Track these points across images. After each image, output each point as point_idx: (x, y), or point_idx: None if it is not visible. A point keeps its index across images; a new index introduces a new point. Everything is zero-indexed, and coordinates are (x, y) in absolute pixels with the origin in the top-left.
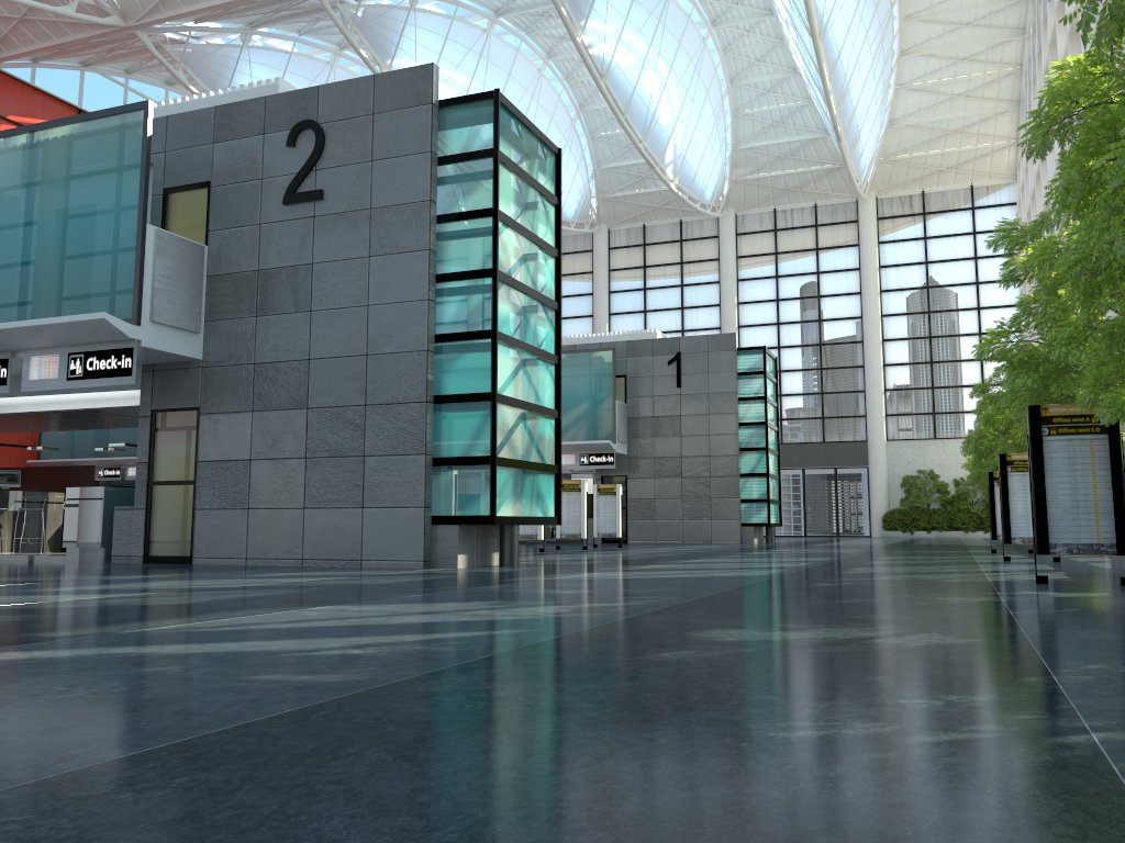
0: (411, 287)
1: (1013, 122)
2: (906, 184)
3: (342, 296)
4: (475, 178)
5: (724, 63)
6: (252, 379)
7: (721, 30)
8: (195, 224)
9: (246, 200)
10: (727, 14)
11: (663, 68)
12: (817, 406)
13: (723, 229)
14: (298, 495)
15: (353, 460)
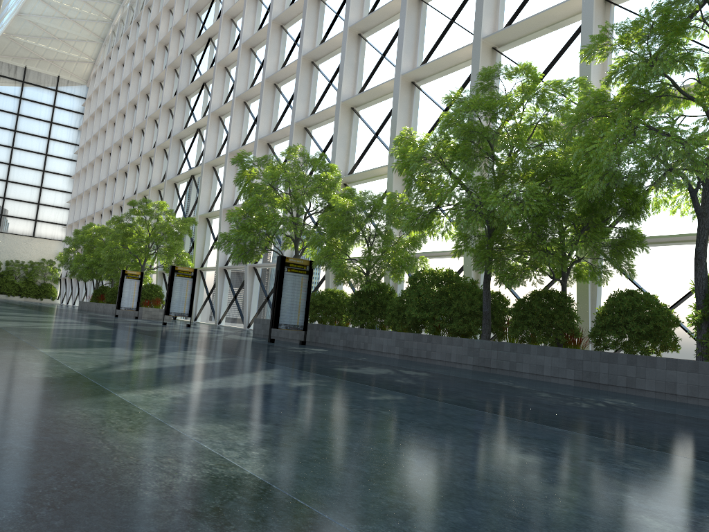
0: None
1: (96, 49)
2: (16, 58)
3: None
4: None
5: None
6: None
7: None
8: None
9: None
10: None
11: None
12: None
13: None
14: None
15: None
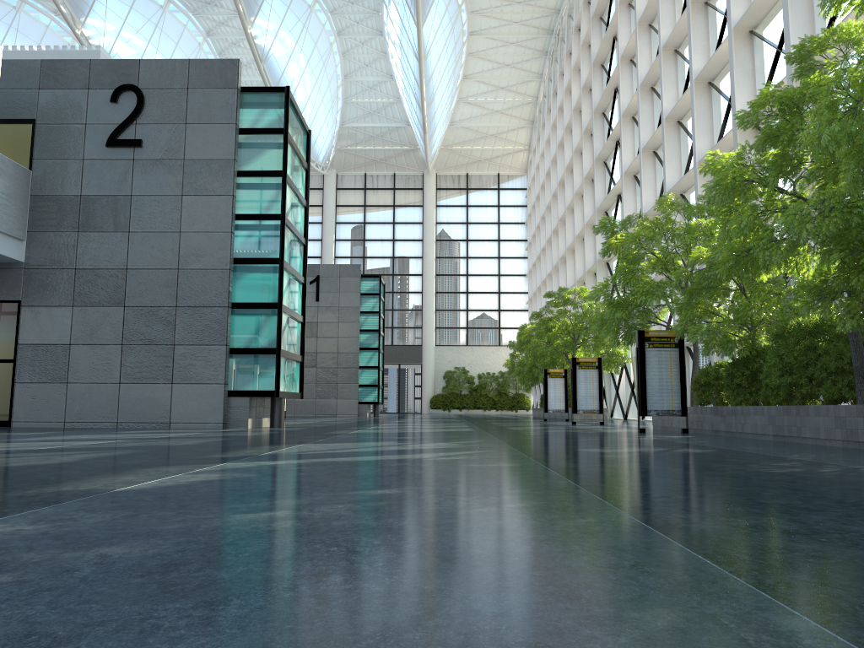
0: (217, 221)
1: (528, 134)
2: (457, 167)
3: (157, 223)
4: (268, 147)
5: (342, 63)
6: (73, 281)
7: (343, 39)
8: (18, 152)
9: (70, 139)
10: (350, 29)
11: (303, 61)
12: (389, 319)
13: (327, 184)
14: (114, 373)
15: (164, 347)
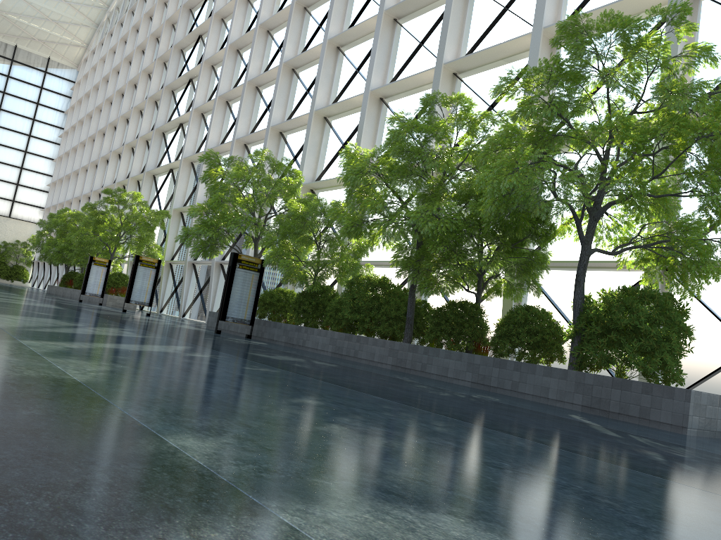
0: None
1: (90, 34)
2: (7, 36)
3: None
4: None
5: None
6: None
7: None
8: None
9: None
10: None
11: None
12: None
13: None
14: None
15: None
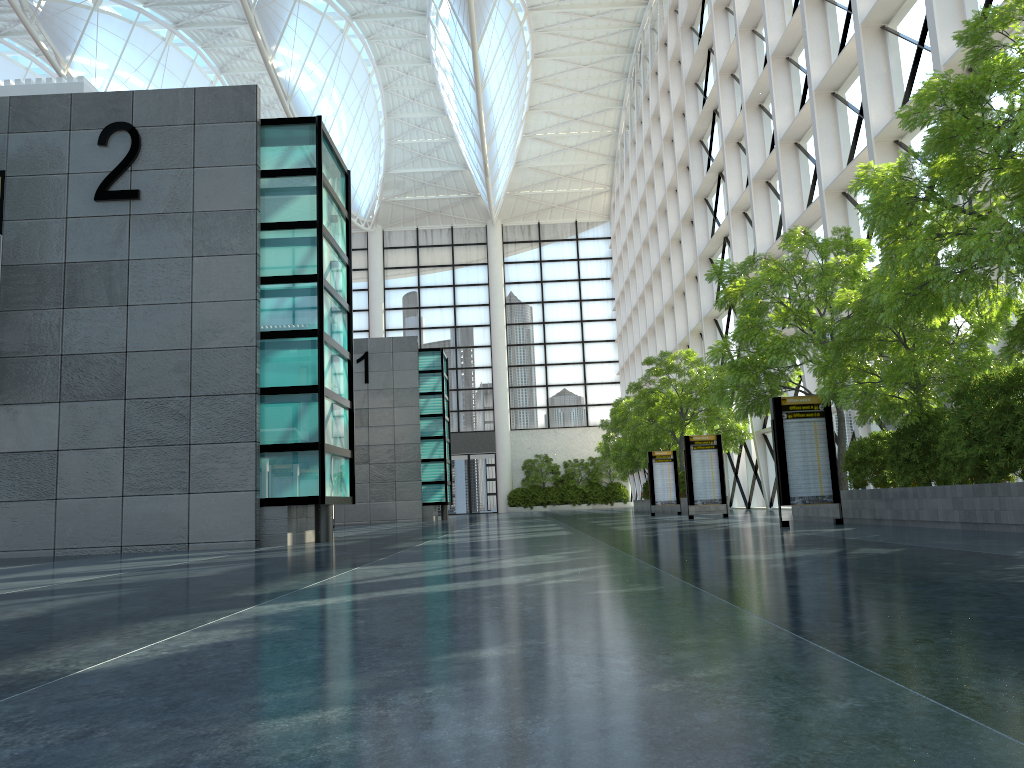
0: (238, 287)
1: (609, 173)
2: (526, 216)
3: (163, 293)
4: (298, 192)
5: (384, 97)
6: (59, 370)
7: (384, 69)
8: None
9: (50, 193)
10: (391, 57)
11: (336, 96)
12: (454, 401)
13: (372, 243)
14: (115, 484)
15: (177, 448)
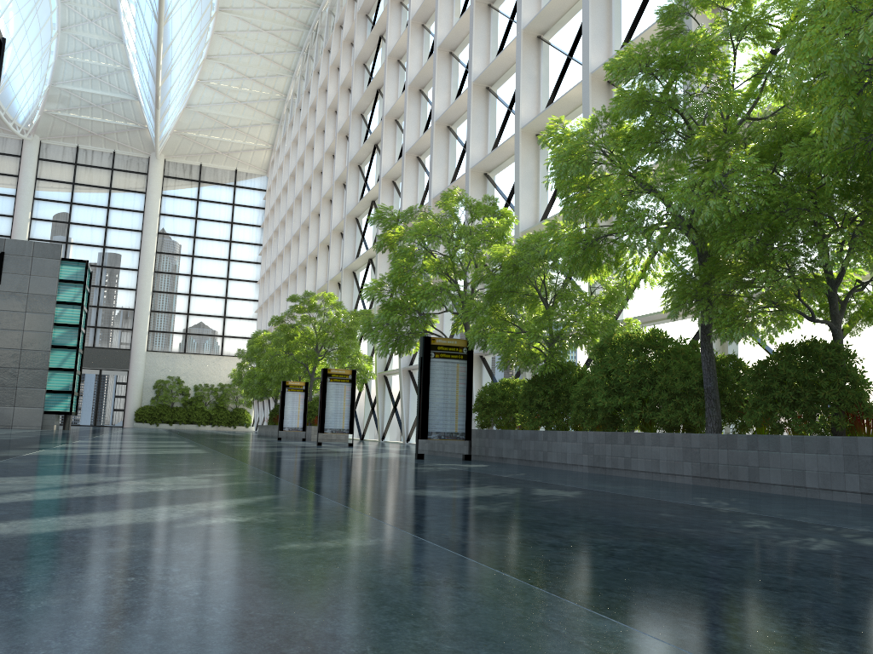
0: None
1: (273, 133)
2: (190, 156)
3: None
4: None
5: (60, 10)
6: None
7: None
8: None
9: None
10: None
11: None
12: (93, 317)
13: (27, 151)
14: None
15: None
